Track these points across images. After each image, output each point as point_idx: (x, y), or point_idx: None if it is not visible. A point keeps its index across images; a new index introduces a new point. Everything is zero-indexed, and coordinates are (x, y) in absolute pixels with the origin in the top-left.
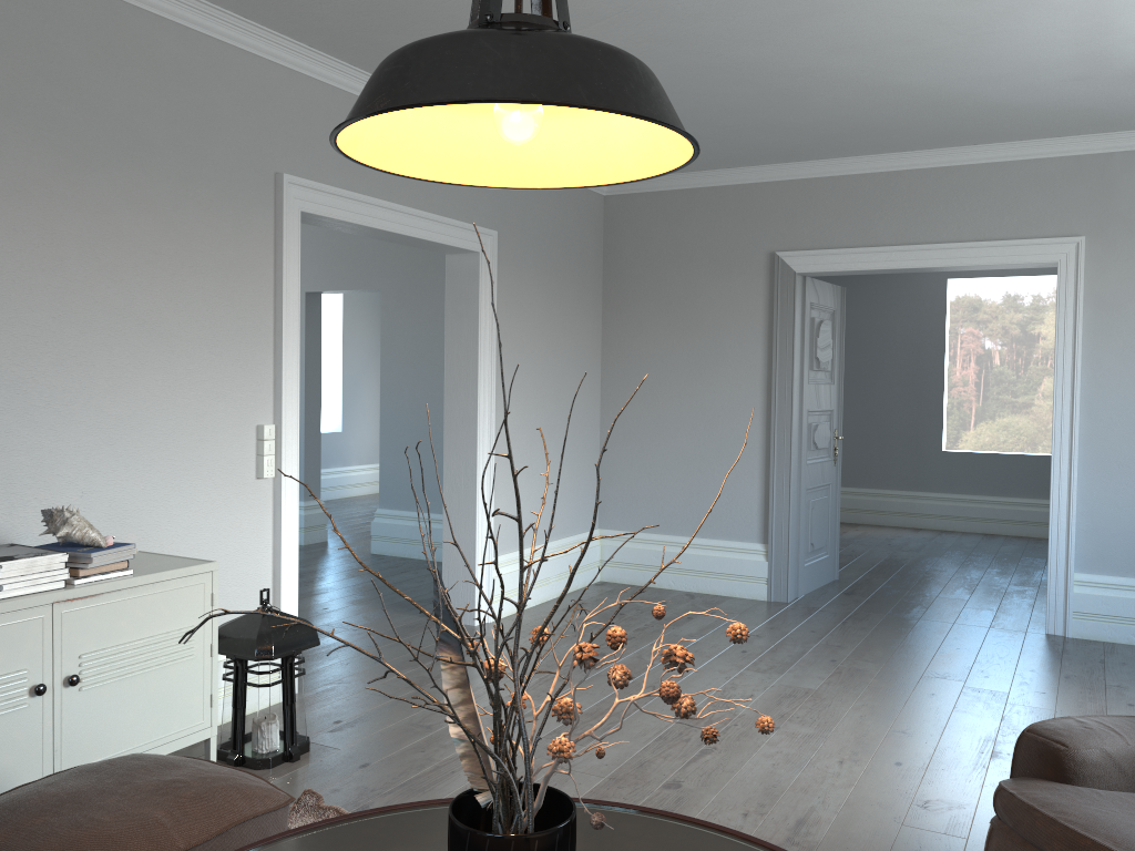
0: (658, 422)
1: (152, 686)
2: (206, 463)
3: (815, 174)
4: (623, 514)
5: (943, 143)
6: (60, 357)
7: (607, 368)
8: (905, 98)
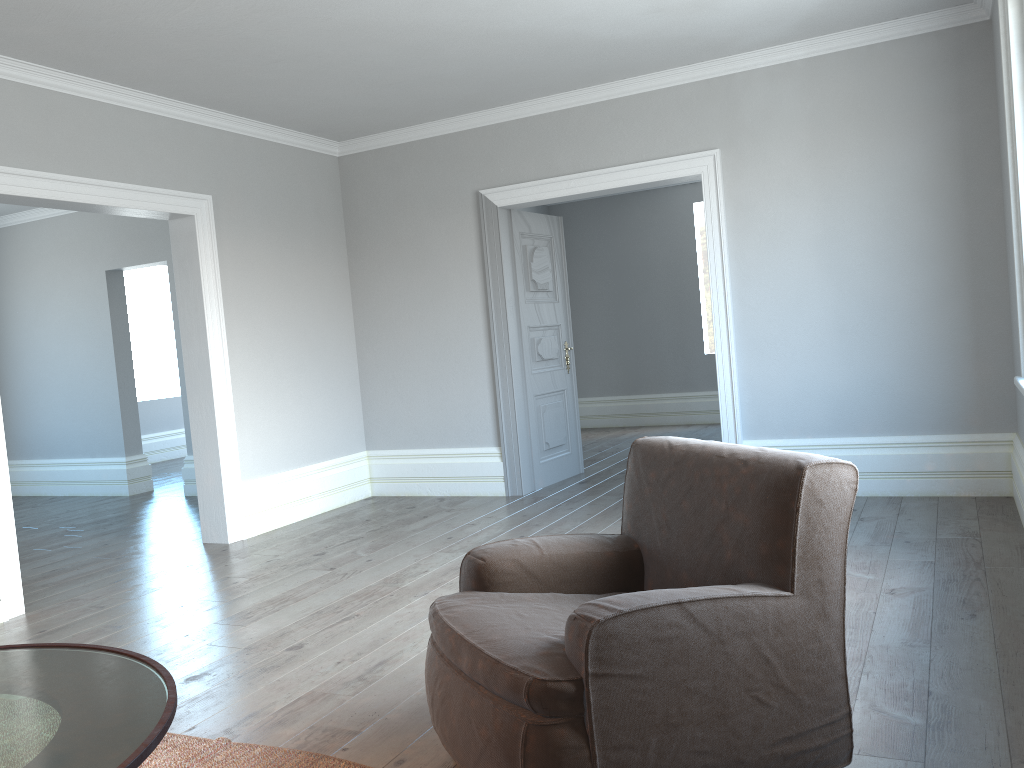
0: (404, 351)
1: None
2: None
3: (503, 119)
4: (384, 435)
5: (595, 80)
6: None
7: (358, 308)
8: (523, 42)
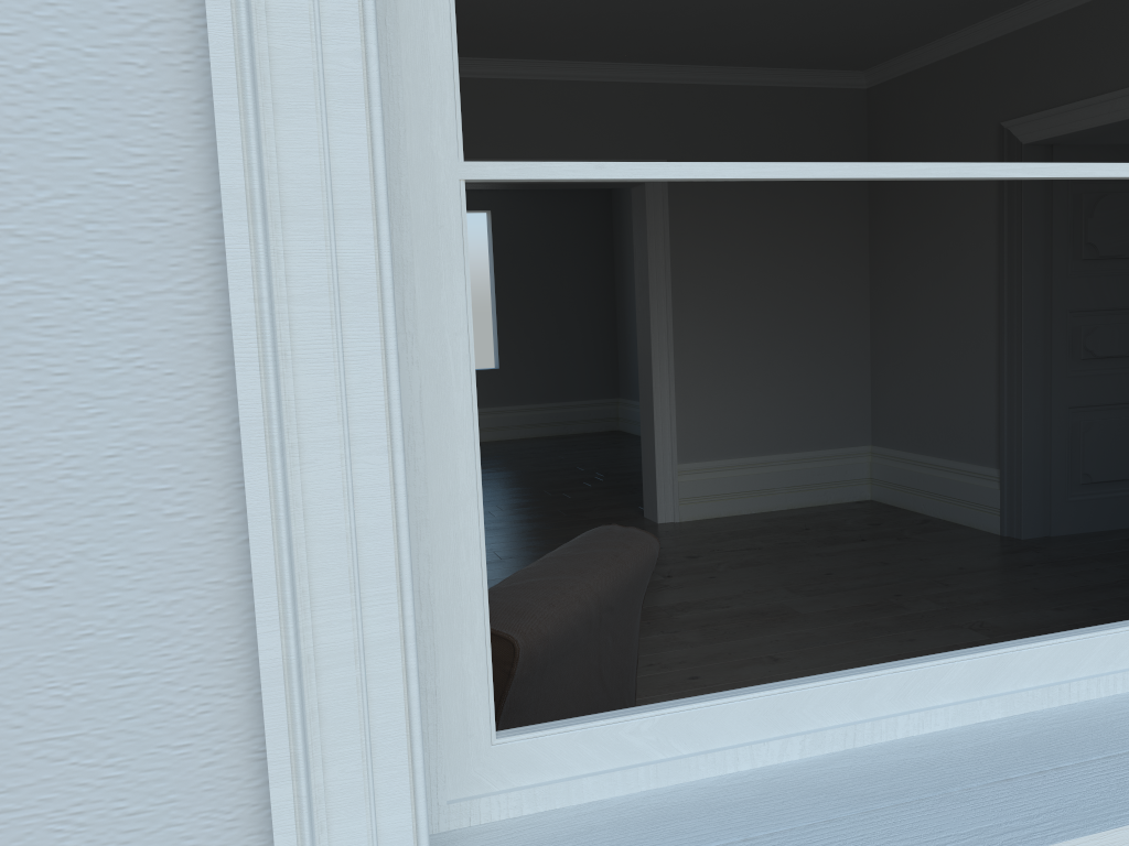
0: (912, 332)
1: None
2: None
3: (1038, 17)
4: (888, 431)
5: None
6: None
7: (873, 275)
8: None
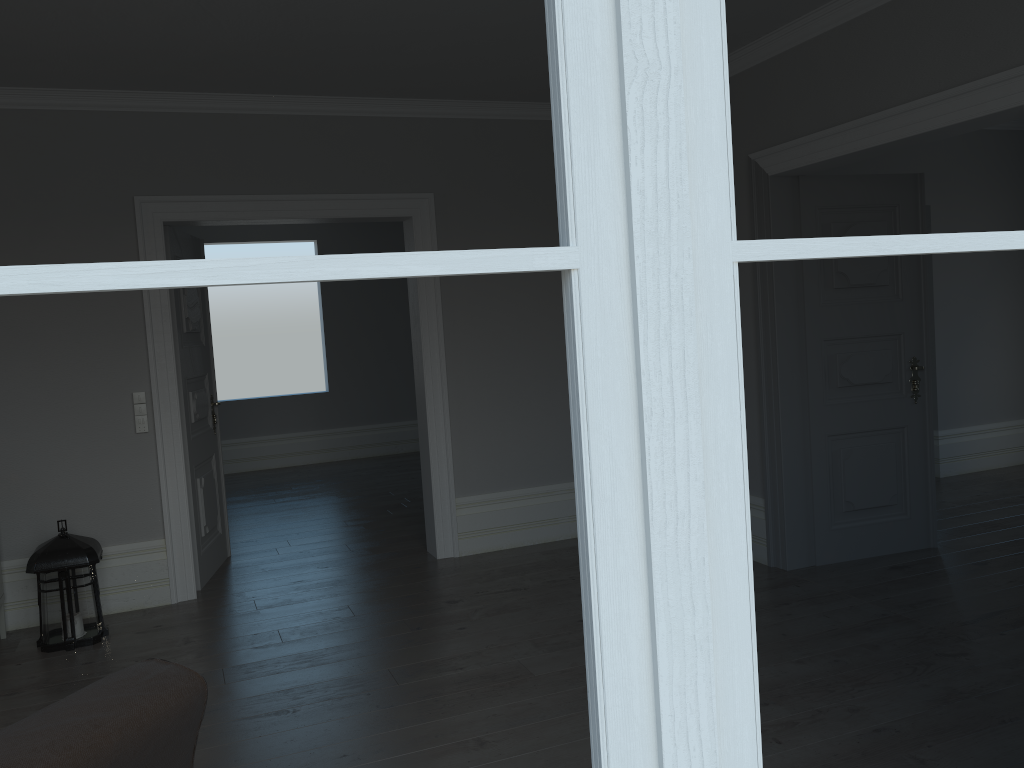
0: None
1: None
2: (82, 423)
3: (775, 51)
4: None
5: None
6: None
7: None
8: None
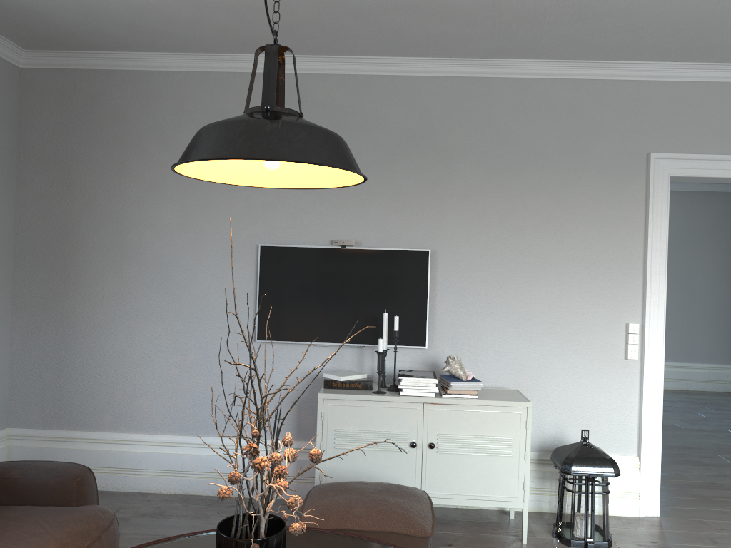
0: None
1: (481, 464)
2: (582, 344)
3: None
4: None
5: None
6: (485, 277)
7: None
8: None
